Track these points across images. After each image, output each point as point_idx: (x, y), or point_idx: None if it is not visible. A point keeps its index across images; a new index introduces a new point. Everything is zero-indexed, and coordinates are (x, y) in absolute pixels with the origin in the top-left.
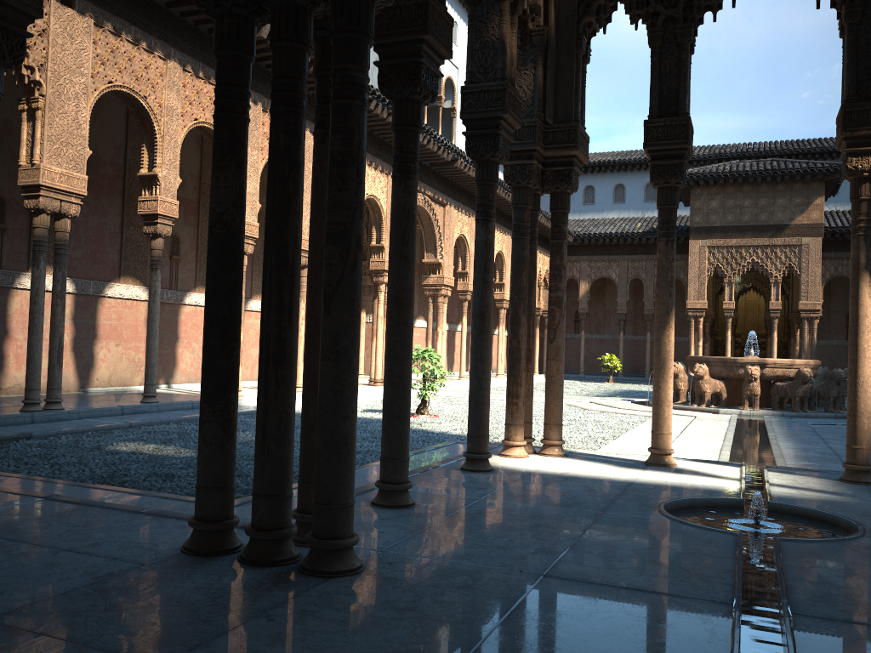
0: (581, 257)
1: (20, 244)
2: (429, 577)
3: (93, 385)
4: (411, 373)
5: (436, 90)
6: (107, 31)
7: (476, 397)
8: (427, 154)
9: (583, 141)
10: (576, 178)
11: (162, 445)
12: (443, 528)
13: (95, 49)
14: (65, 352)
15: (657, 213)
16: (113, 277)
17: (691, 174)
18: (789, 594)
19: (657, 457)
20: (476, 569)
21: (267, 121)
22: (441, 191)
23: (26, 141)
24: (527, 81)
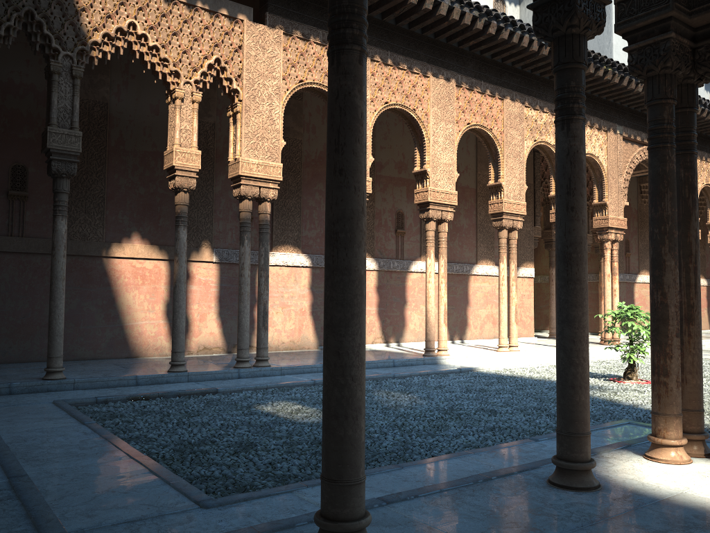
0: None
1: None
2: None
3: None
4: (359, 347)
5: None
6: (296, 37)
7: (564, 377)
8: None
9: None
10: None
11: (308, 406)
12: None
13: (286, 55)
14: (305, 316)
15: None
16: None
17: None
18: None
19: None
20: None
21: (462, 95)
22: None
23: (233, 141)
24: None
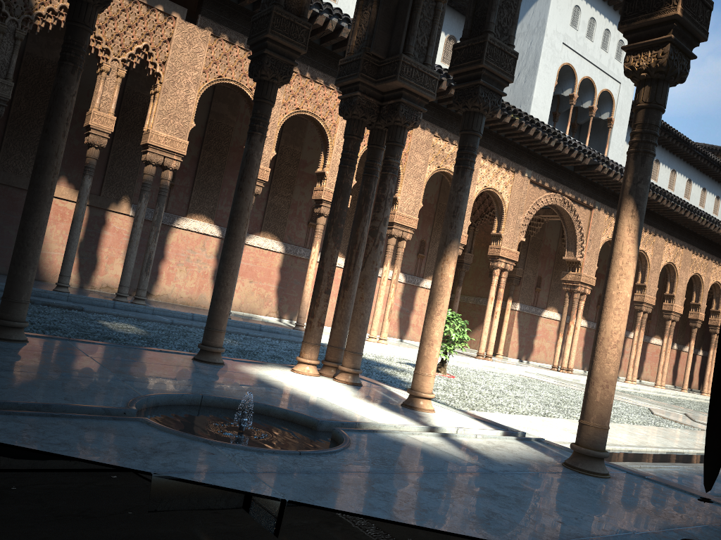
0: None
1: (183, 197)
2: None
3: None
4: (36, 229)
5: None
6: (222, 40)
7: (214, 293)
8: (561, 157)
9: (420, 75)
10: (412, 113)
11: (141, 329)
12: None
13: (211, 53)
14: (207, 279)
15: None
16: (255, 231)
17: None
18: None
19: (409, 397)
20: None
21: None
22: (587, 195)
23: (150, 115)
24: (365, 19)
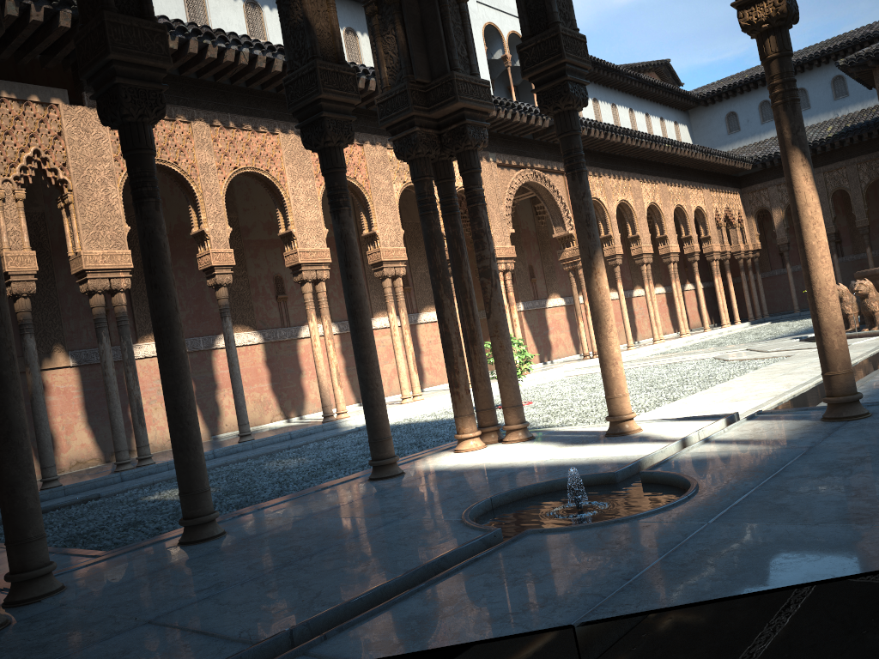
0: (767, 183)
1: None
2: (31, 637)
3: (224, 431)
4: (189, 402)
5: (161, 104)
6: None
7: (365, 400)
8: (520, 127)
9: (474, 89)
10: (478, 132)
11: None
12: (183, 565)
13: (114, 134)
14: None
15: (852, 109)
16: (222, 329)
17: (868, 54)
18: (361, 623)
19: (613, 425)
20: (100, 620)
21: None
22: (555, 160)
23: (70, 234)
24: (391, 45)
